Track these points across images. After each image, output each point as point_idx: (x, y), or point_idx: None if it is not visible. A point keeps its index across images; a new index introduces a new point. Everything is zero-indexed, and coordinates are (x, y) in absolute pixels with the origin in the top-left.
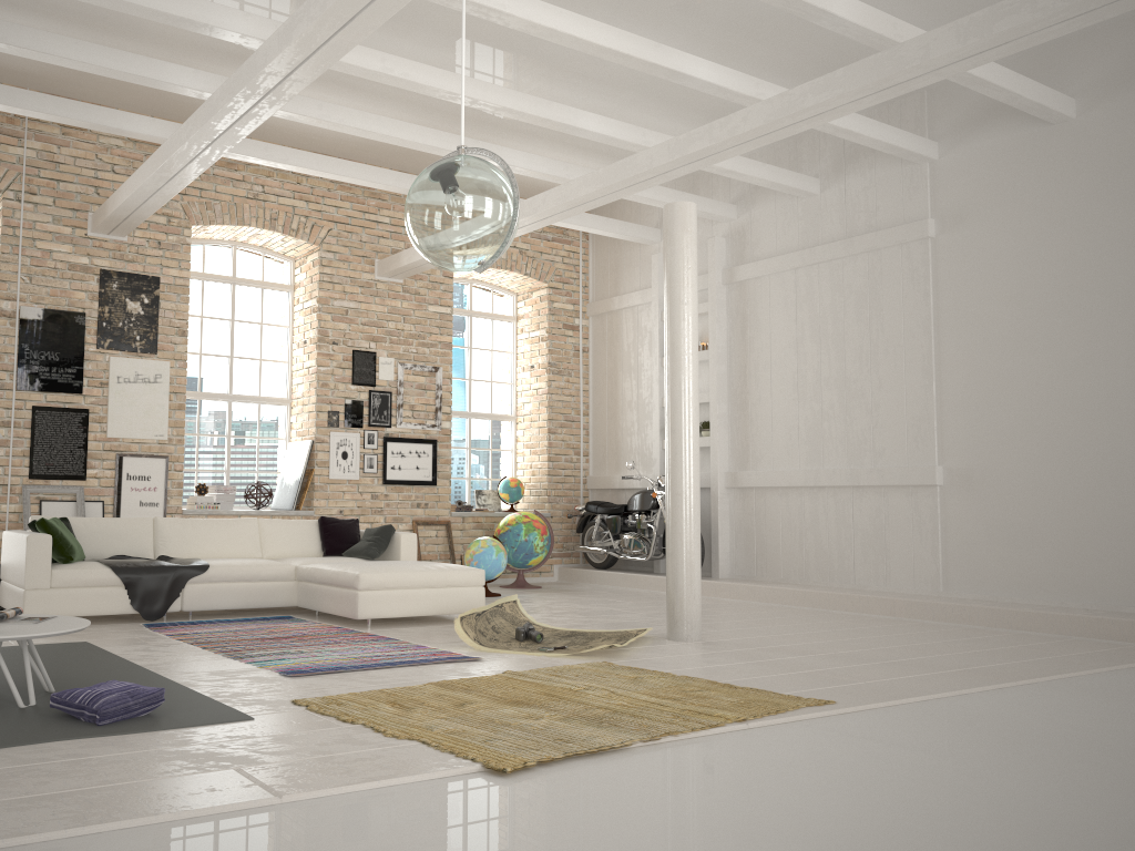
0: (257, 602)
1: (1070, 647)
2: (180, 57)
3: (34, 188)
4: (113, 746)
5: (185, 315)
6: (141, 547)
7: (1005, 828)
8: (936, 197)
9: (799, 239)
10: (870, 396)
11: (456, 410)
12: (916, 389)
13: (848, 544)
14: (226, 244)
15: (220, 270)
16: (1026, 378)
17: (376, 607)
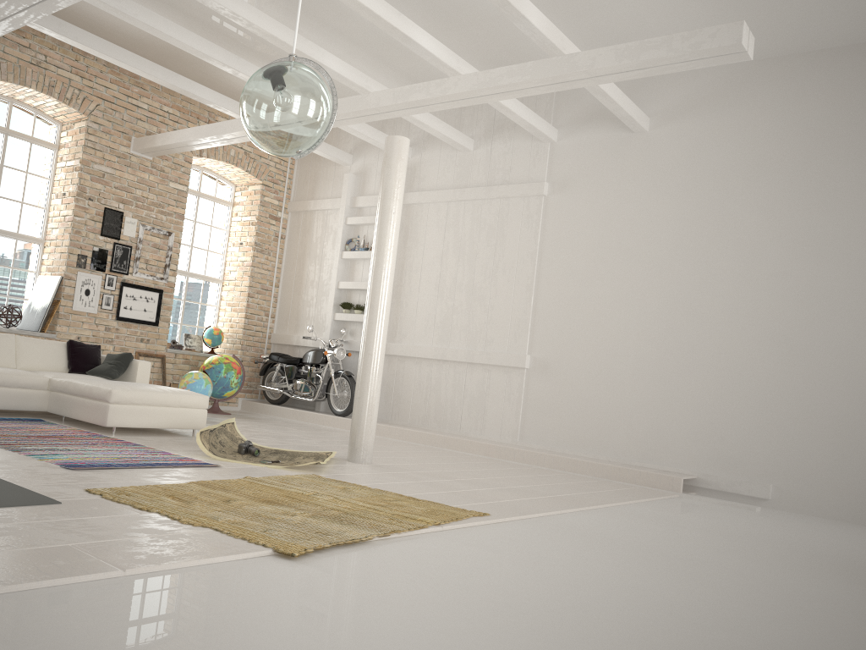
0: (13, 405)
1: (605, 485)
2: None
3: None
4: None
5: None
6: None
7: (646, 607)
8: (551, 168)
9: (454, 181)
10: (488, 300)
11: (177, 269)
12: (520, 300)
13: (459, 403)
14: (4, 99)
15: None
16: (593, 302)
17: (122, 418)
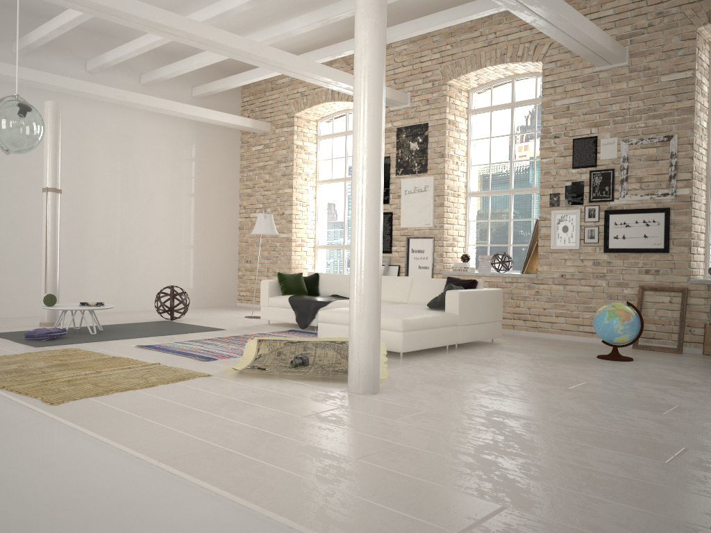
0: None
1: None
2: None
3: None
4: None
5: (443, 143)
6: (345, 291)
7: None
8: None
9: None
10: None
11: None
12: None
13: None
14: (506, 80)
15: (502, 101)
16: None
17: (327, 334)
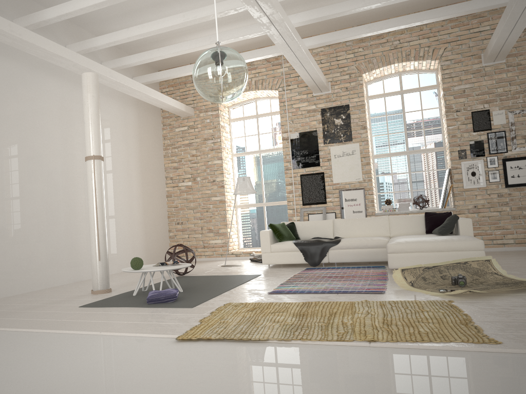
0: (367, 258)
1: None
2: (314, 4)
3: (289, 83)
4: (130, 310)
5: (364, 118)
6: (326, 233)
7: None
8: None
9: None
10: None
11: None
12: None
13: None
14: (394, 75)
15: (393, 89)
16: None
17: (400, 262)
